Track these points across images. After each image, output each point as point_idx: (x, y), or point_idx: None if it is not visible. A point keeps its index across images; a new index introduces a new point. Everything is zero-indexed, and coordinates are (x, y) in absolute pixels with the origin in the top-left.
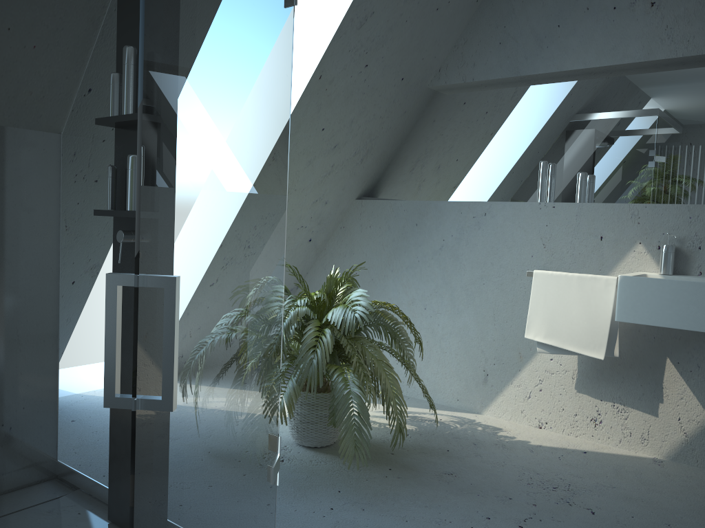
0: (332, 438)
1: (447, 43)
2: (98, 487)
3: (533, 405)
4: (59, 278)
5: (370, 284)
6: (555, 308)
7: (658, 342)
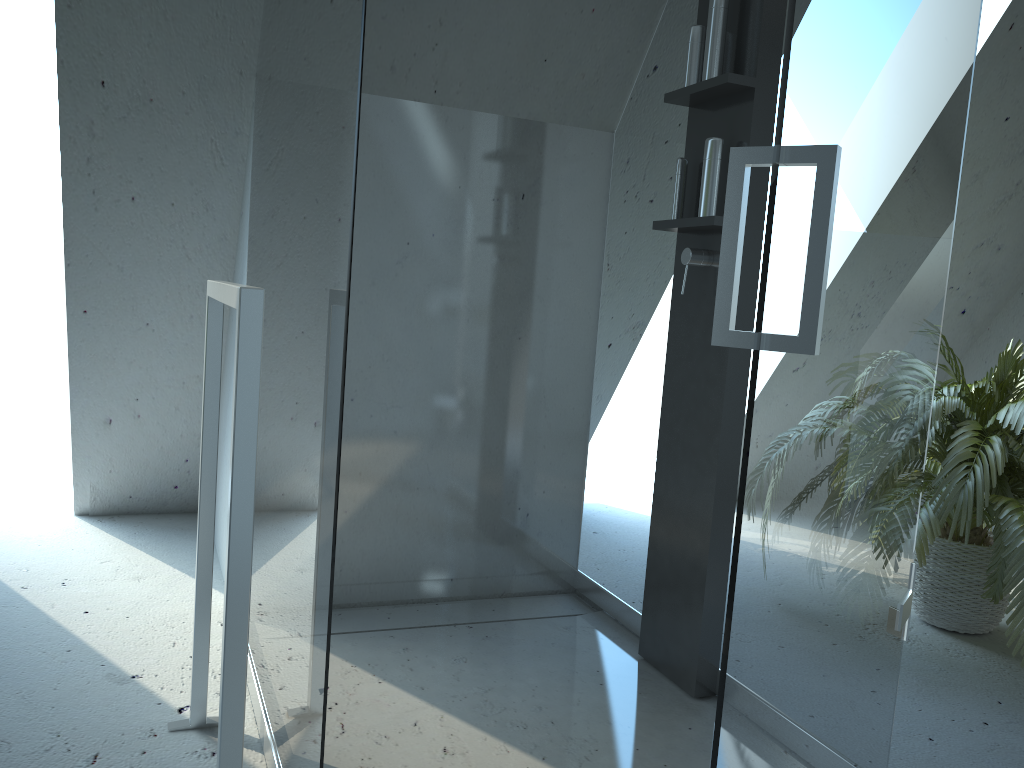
0: (986, 623)
1: None
2: (626, 610)
3: None
4: (597, 328)
5: None
6: None
7: None
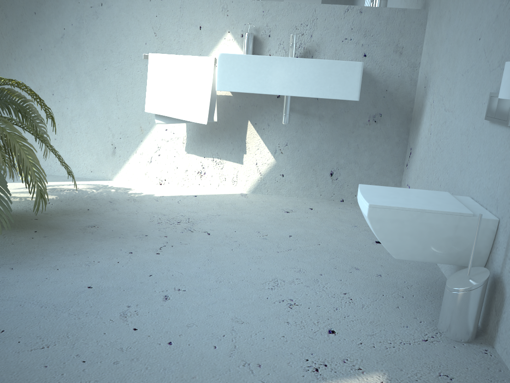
0: None
1: None
2: None
3: (154, 167)
4: None
5: None
6: (169, 85)
7: (242, 110)
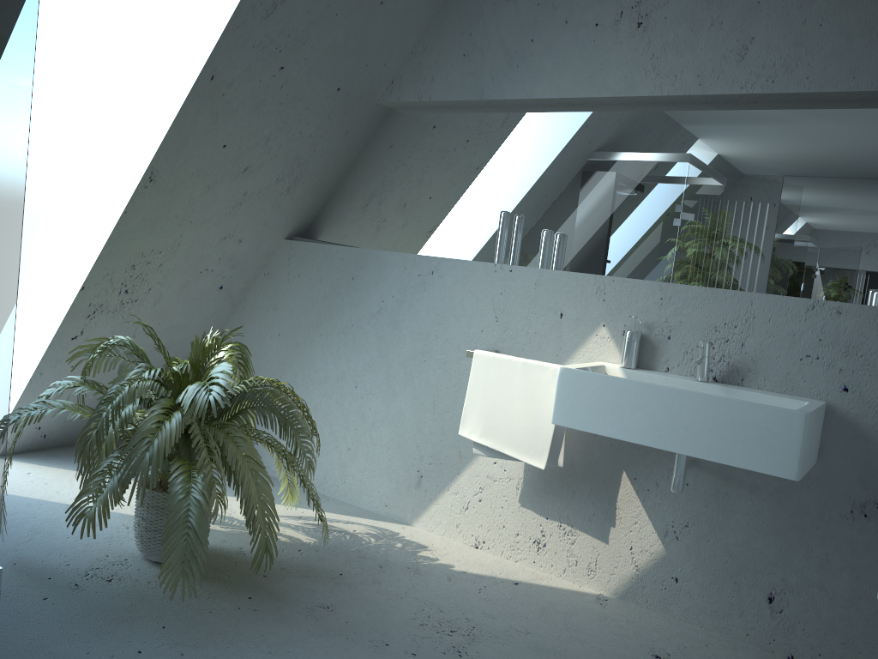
0: None
1: (400, 48)
2: None
3: (470, 518)
4: None
5: (294, 349)
6: (496, 400)
7: (615, 451)
